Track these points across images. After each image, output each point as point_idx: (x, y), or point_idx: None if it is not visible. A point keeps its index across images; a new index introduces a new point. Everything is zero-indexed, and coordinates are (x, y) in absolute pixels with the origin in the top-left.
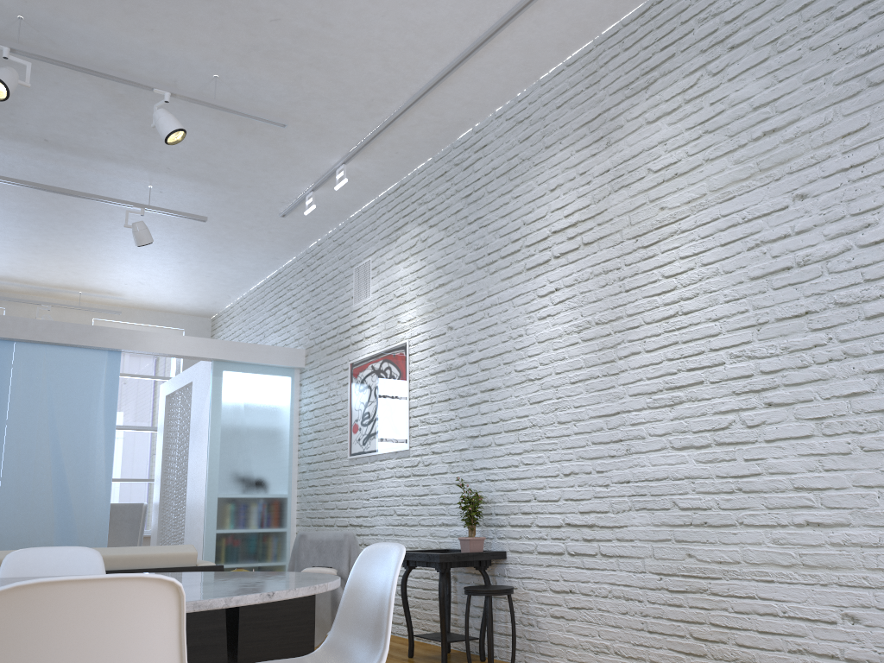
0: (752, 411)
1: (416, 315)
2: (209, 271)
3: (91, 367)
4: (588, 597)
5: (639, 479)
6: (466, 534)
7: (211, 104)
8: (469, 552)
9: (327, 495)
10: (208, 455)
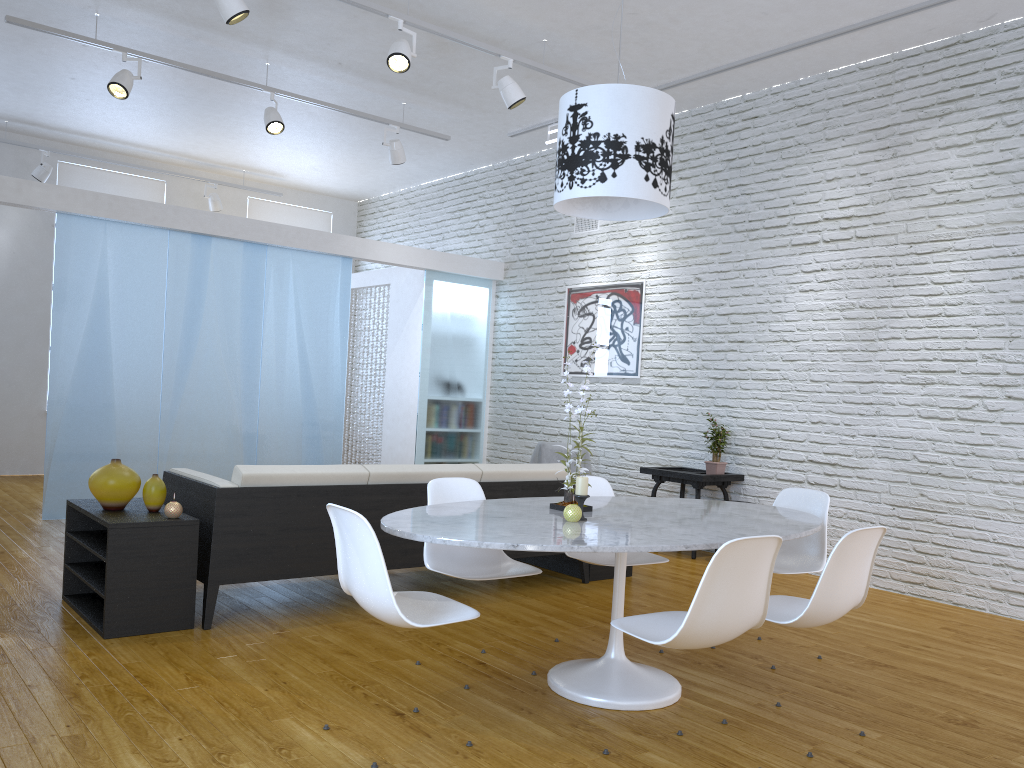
0: (994, 399)
1: (656, 259)
2: (394, 167)
3: (328, 273)
4: None
5: (884, 435)
6: (701, 457)
7: (540, 69)
8: (714, 473)
9: (531, 405)
10: (421, 360)
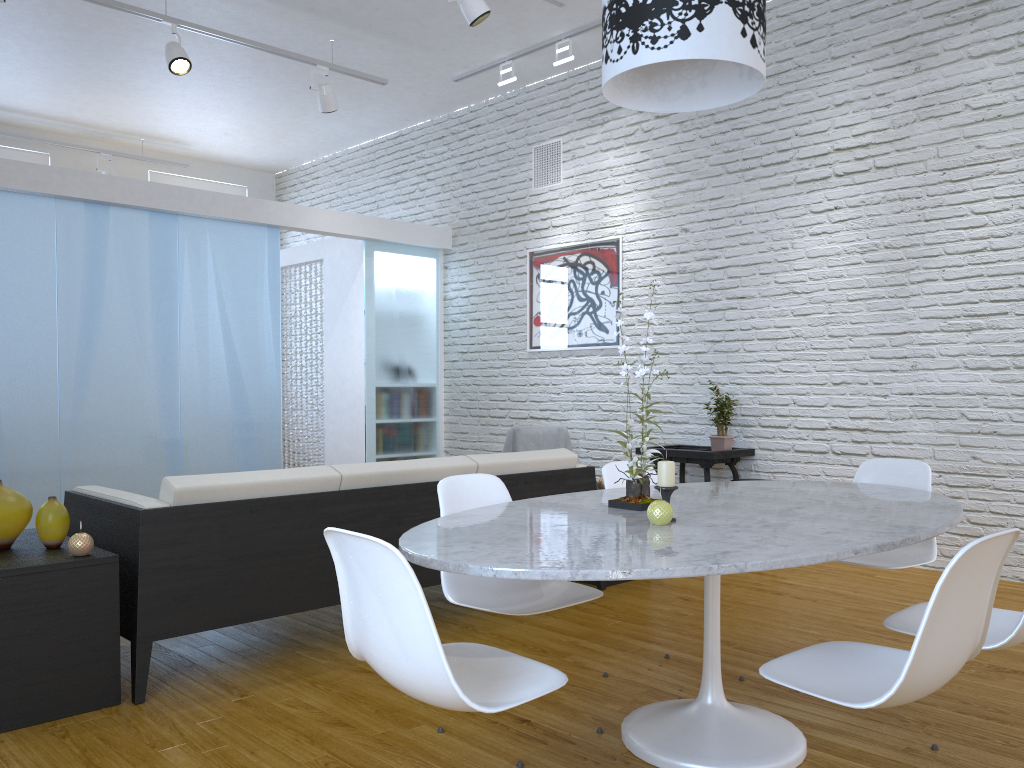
0: None
1: (633, 211)
2: (318, 127)
3: (253, 245)
4: None
5: (924, 392)
6: (701, 432)
7: None
8: (722, 449)
9: (494, 387)
10: (365, 343)
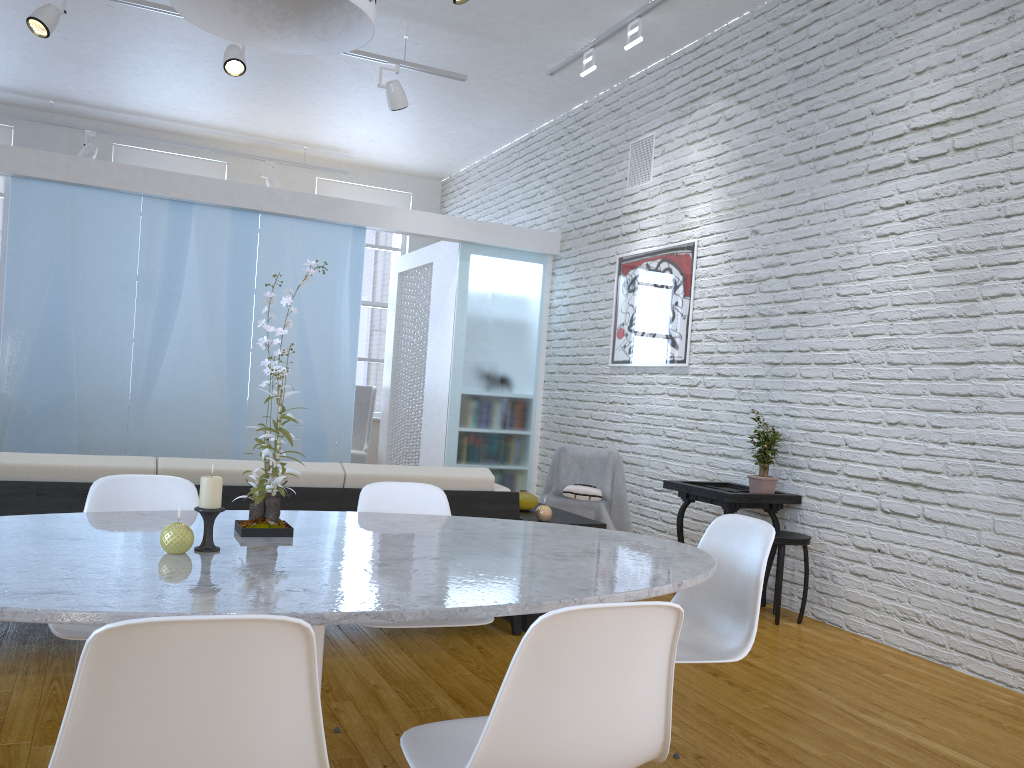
0: None
1: (710, 211)
2: (450, 131)
3: (336, 245)
4: (900, 560)
5: (988, 443)
6: (752, 470)
7: None
8: (759, 492)
9: (580, 403)
10: (453, 347)
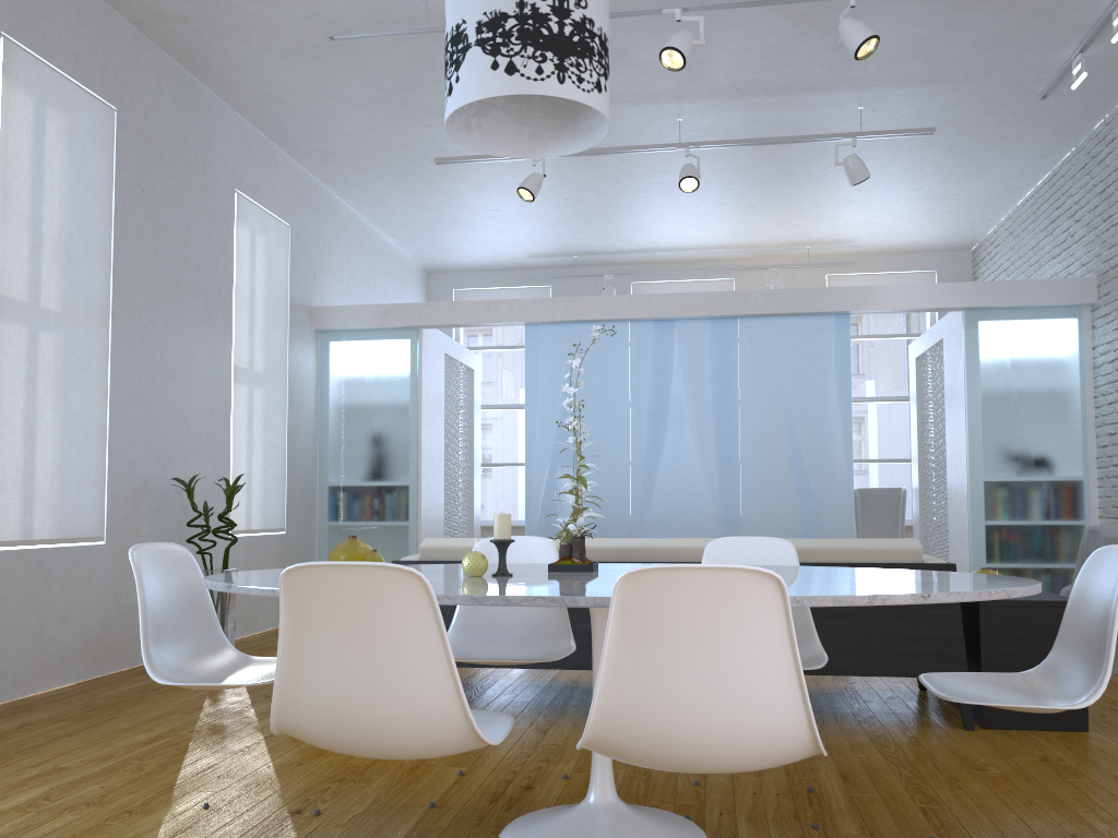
0: None
1: None
2: (955, 192)
3: (818, 336)
4: None
5: None
6: None
7: None
8: None
9: None
10: (966, 429)
